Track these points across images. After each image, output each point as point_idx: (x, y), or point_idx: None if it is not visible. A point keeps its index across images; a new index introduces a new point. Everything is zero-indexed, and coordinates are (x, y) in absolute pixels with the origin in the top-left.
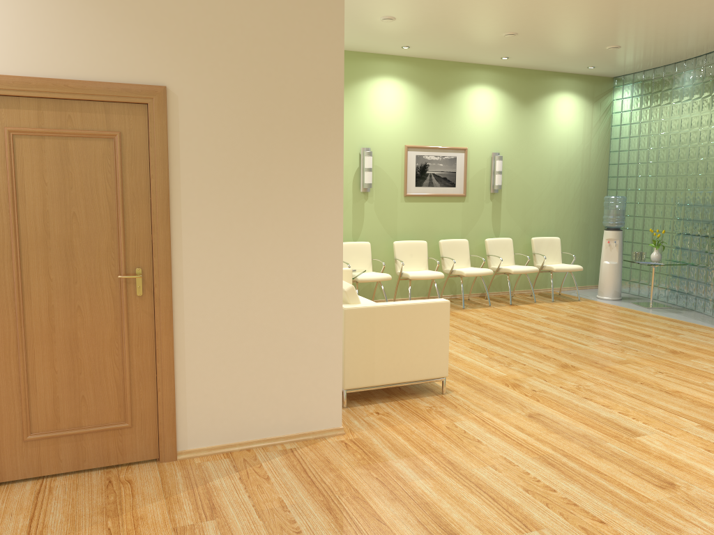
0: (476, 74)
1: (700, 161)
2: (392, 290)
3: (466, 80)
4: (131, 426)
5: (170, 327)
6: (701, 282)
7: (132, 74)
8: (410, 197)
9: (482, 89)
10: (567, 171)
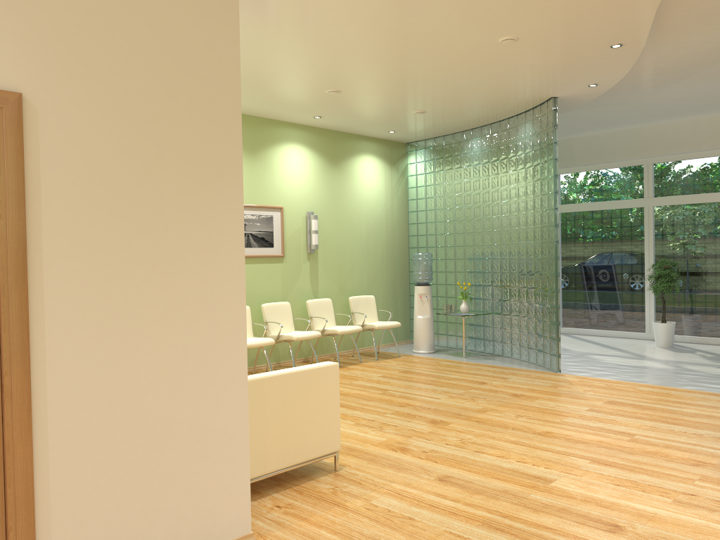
0: (287, 132)
1: (494, 218)
2: None
3: (278, 138)
4: None
5: (28, 433)
6: (506, 329)
7: None
8: None
9: (294, 148)
10: (374, 230)
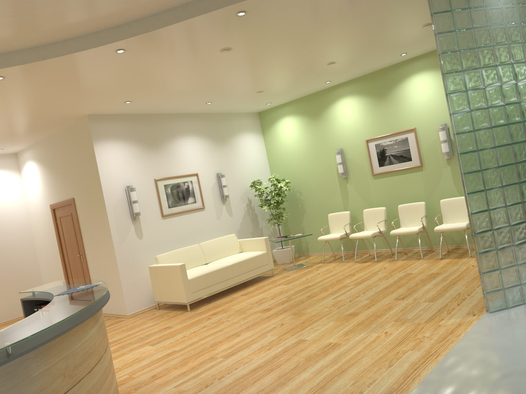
0: (410, 67)
1: None
2: (378, 243)
3: (402, 75)
4: None
5: (87, 271)
6: None
7: (69, 196)
8: (376, 175)
9: (419, 76)
10: None
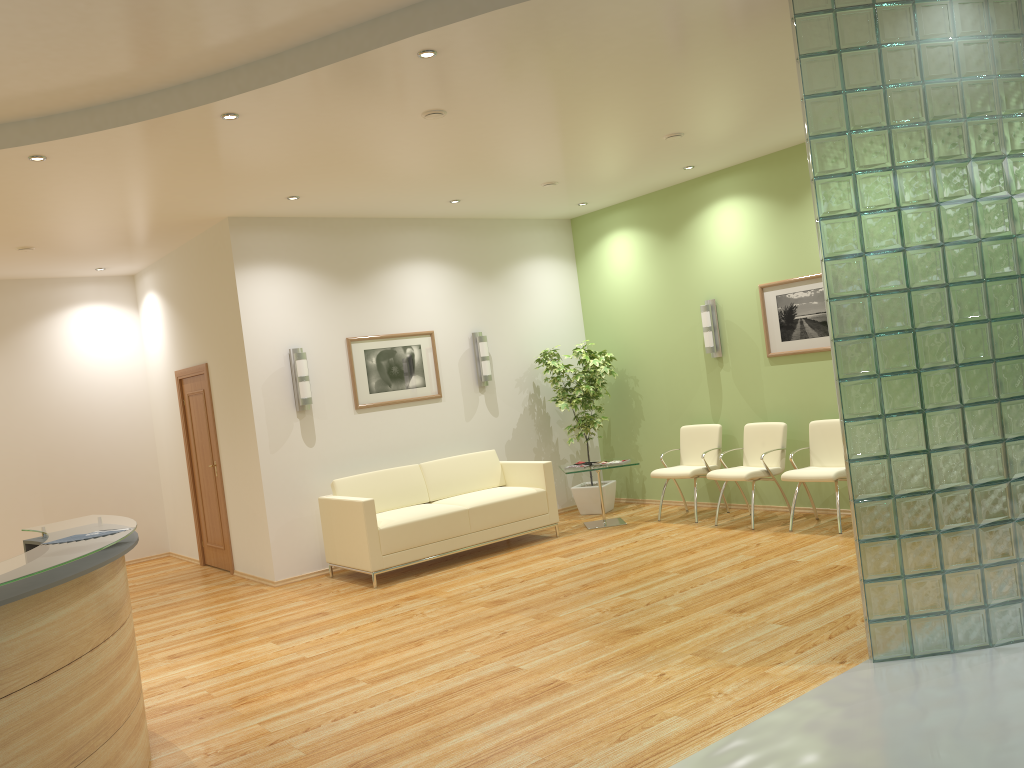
0: None
1: None
2: (771, 492)
3: None
4: (224, 549)
5: (222, 496)
6: None
7: (201, 359)
8: (776, 358)
9: None
10: None
